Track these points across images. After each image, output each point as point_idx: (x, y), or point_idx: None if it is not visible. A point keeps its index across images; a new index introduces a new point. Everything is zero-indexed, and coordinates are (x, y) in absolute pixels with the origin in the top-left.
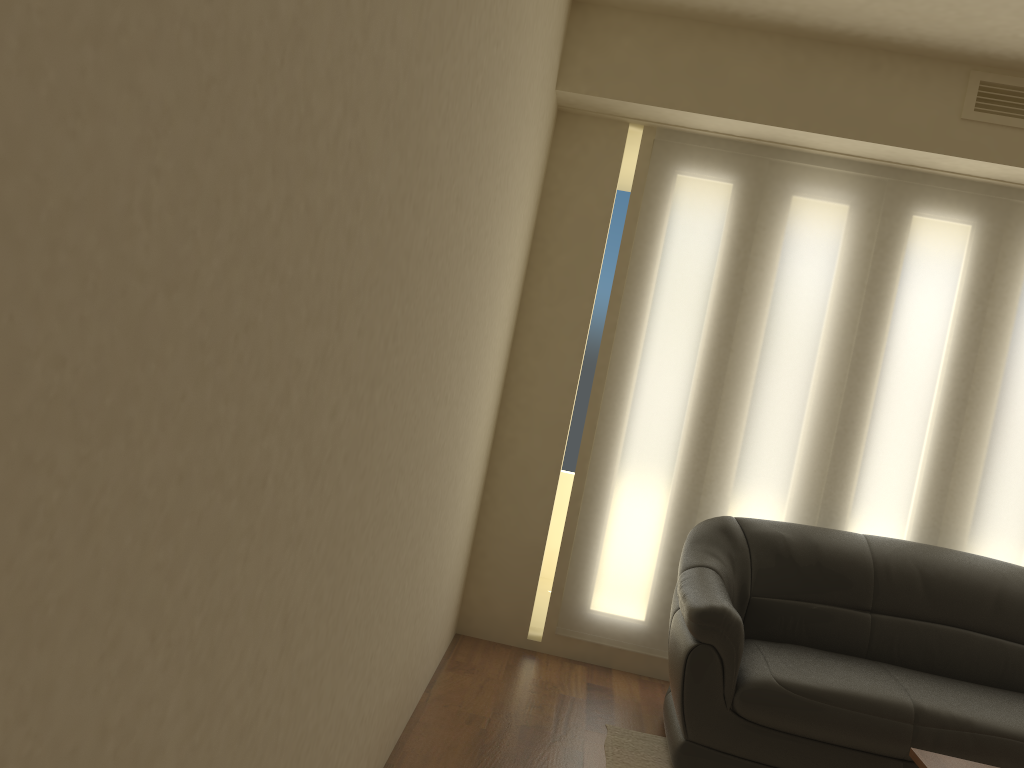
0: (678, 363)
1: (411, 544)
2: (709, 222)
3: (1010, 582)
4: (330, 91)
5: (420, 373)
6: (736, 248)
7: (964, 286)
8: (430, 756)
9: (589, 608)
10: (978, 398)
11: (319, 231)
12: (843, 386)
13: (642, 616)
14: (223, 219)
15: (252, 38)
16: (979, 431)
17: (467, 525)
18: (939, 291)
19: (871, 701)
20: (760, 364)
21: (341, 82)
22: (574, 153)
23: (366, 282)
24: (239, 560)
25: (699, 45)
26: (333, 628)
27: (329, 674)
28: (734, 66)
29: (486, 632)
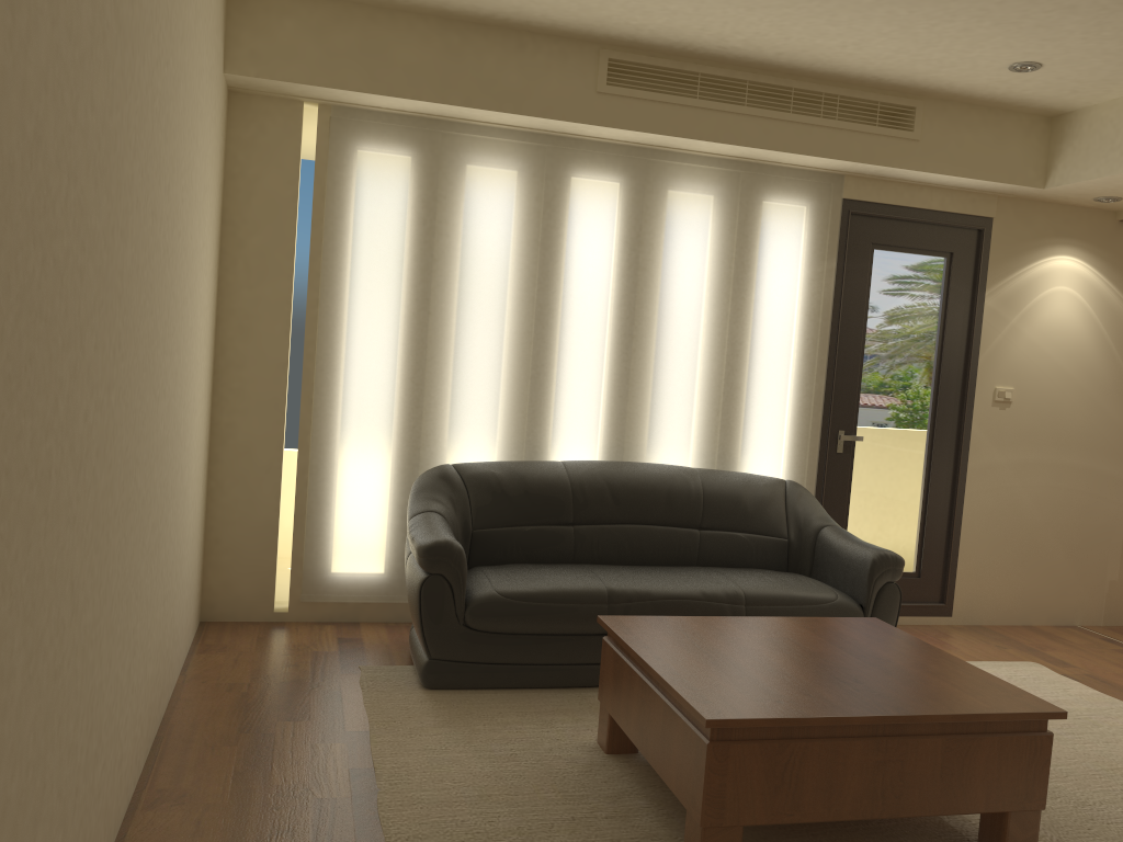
0: (383, 330)
1: (152, 529)
2: (394, 195)
3: (677, 480)
4: (59, 170)
5: (142, 373)
6: (422, 218)
7: (619, 237)
8: (198, 722)
9: (330, 571)
10: (641, 332)
11: (63, 276)
12: (531, 335)
13: (381, 569)
14: (12, 287)
15: (15, 158)
16: (644, 360)
17: (197, 513)
18: (600, 243)
19: (574, 593)
20: (457, 323)
21: (65, 159)
22: (252, 134)
23: (96, 305)
24: (42, 535)
25: (361, 27)
26: (104, 599)
27: (105, 639)
28: (396, 47)
29: (232, 614)
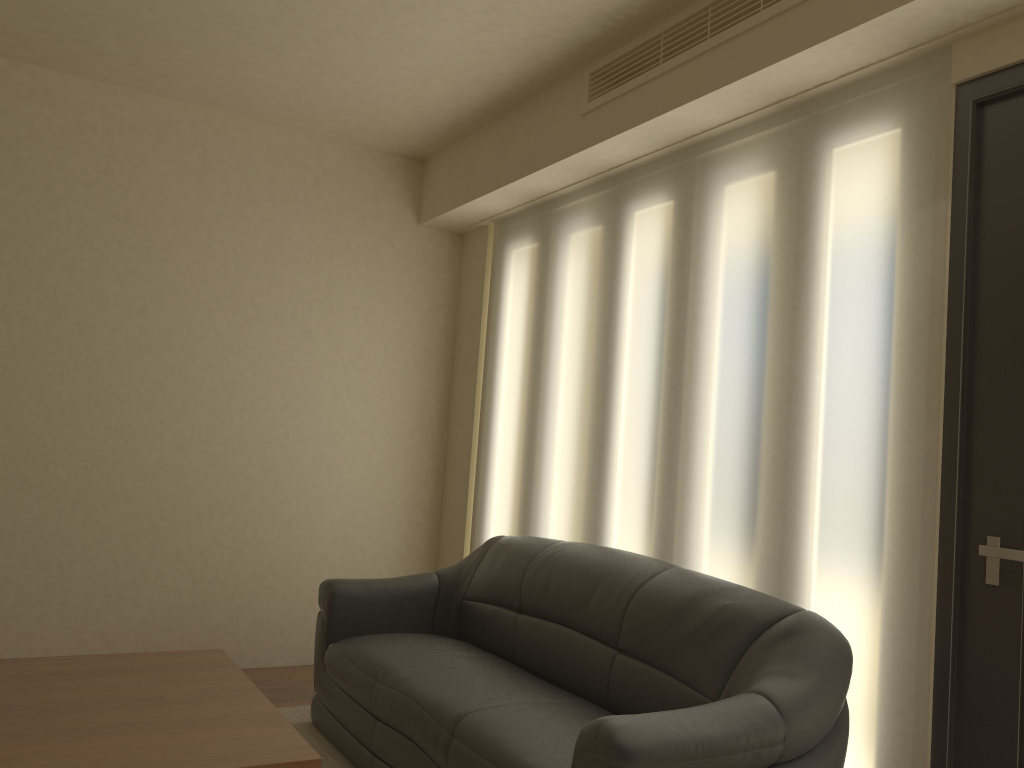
0: (510, 407)
1: (125, 516)
2: (520, 281)
3: (618, 576)
4: None
5: (59, 412)
6: (533, 296)
7: (662, 265)
8: None
9: None
10: (681, 380)
11: None
12: (593, 398)
13: None
14: None
15: None
16: (684, 417)
17: (373, 554)
18: (646, 278)
19: (366, 659)
20: (548, 393)
21: None
22: (468, 262)
23: None
24: None
25: (465, 153)
26: None
27: None
28: (479, 157)
29: None
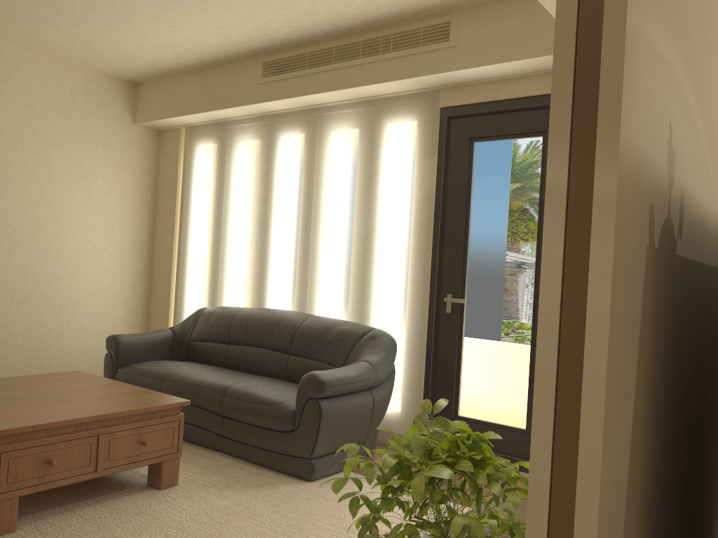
0: (201, 237)
1: None
2: (207, 165)
3: (287, 321)
4: None
5: None
6: (216, 175)
7: (299, 167)
8: None
9: None
10: (311, 226)
11: None
12: (259, 233)
13: None
14: None
15: None
16: (313, 244)
17: (111, 323)
18: (290, 173)
19: (153, 372)
20: (228, 230)
21: None
22: (165, 148)
23: None
24: None
25: (172, 86)
26: None
27: None
28: (183, 91)
29: None
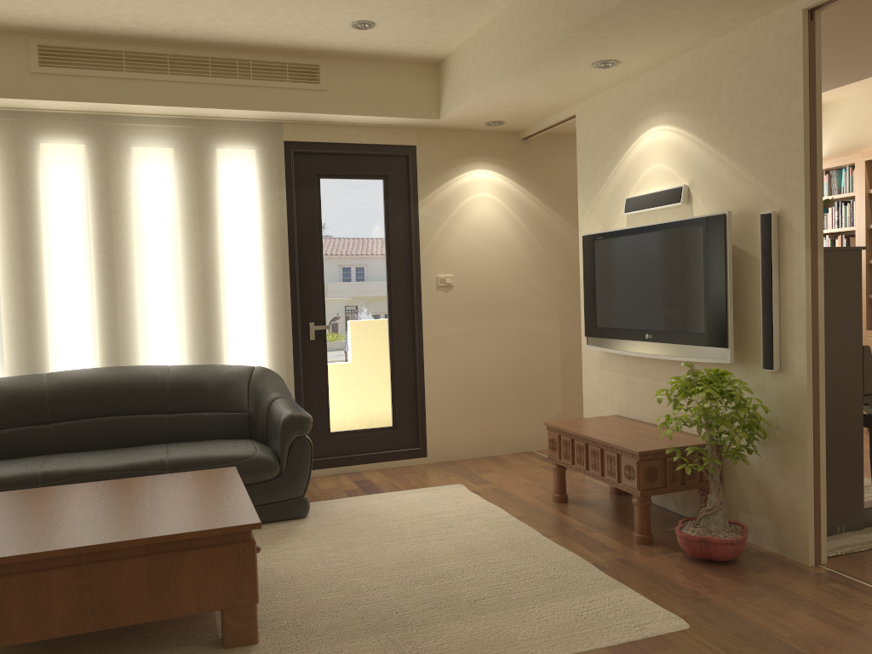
0: None
1: None
2: None
3: (146, 377)
4: None
5: None
6: None
7: (88, 187)
8: None
9: None
10: (119, 262)
11: None
12: (19, 273)
13: None
14: None
15: None
16: (126, 284)
17: None
18: (71, 194)
19: (7, 479)
20: None
21: None
22: None
23: None
24: None
25: None
26: None
27: None
28: None
29: None
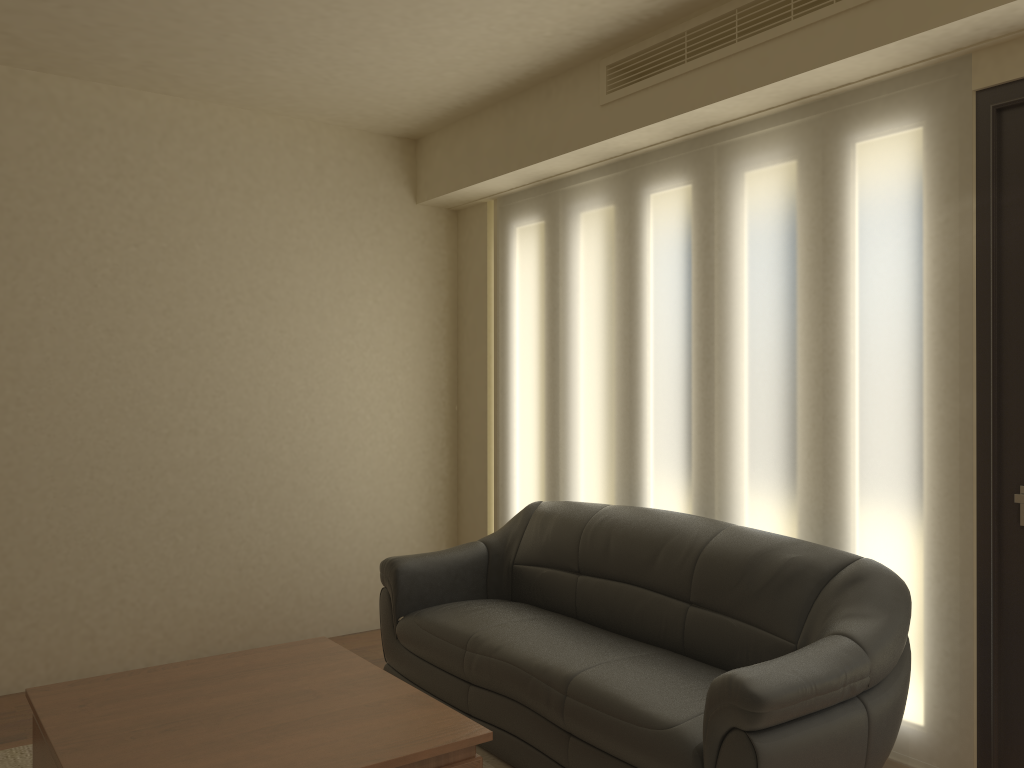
0: (528, 379)
1: (170, 513)
2: (530, 258)
3: (680, 537)
4: None
5: (98, 418)
6: (545, 273)
7: (686, 246)
8: None
9: None
10: (714, 353)
11: None
12: (621, 369)
13: None
14: None
15: None
16: (720, 387)
17: (400, 524)
18: (669, 258)
19: (449, 630)
20: (570, 365)
21: None
22: (466, 237)
23: None
24: None
25: (466, 135)
26: (8, 532)
27: (18, 555)
28: (483, 140)
29: None
